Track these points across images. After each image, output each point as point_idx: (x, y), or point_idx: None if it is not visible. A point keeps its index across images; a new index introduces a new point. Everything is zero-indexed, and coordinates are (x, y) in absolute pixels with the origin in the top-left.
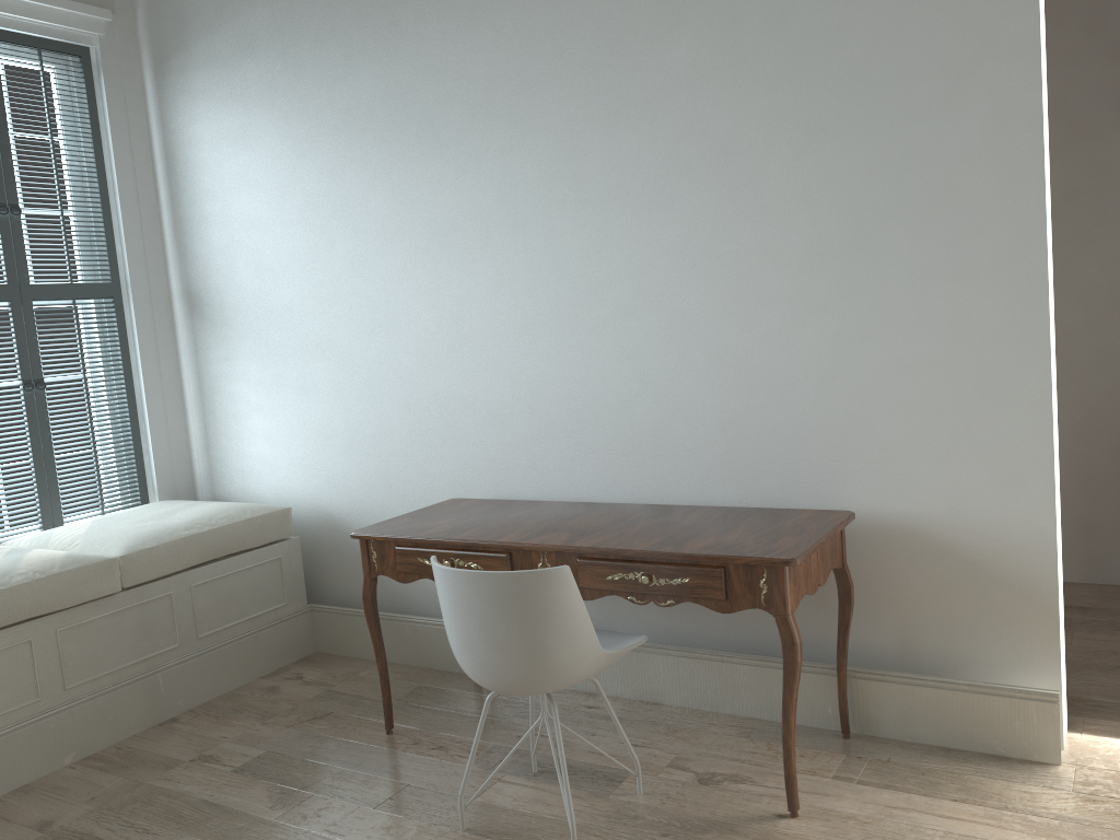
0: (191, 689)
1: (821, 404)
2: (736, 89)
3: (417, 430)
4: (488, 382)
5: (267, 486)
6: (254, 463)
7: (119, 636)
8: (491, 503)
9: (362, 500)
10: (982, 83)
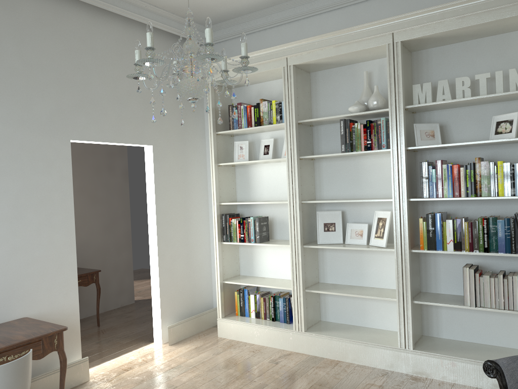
0: None
1: (2, 278)
2: None
3: None
4: None
5: None
6: None
7: None
8: None
9: None
10: (56, 166)
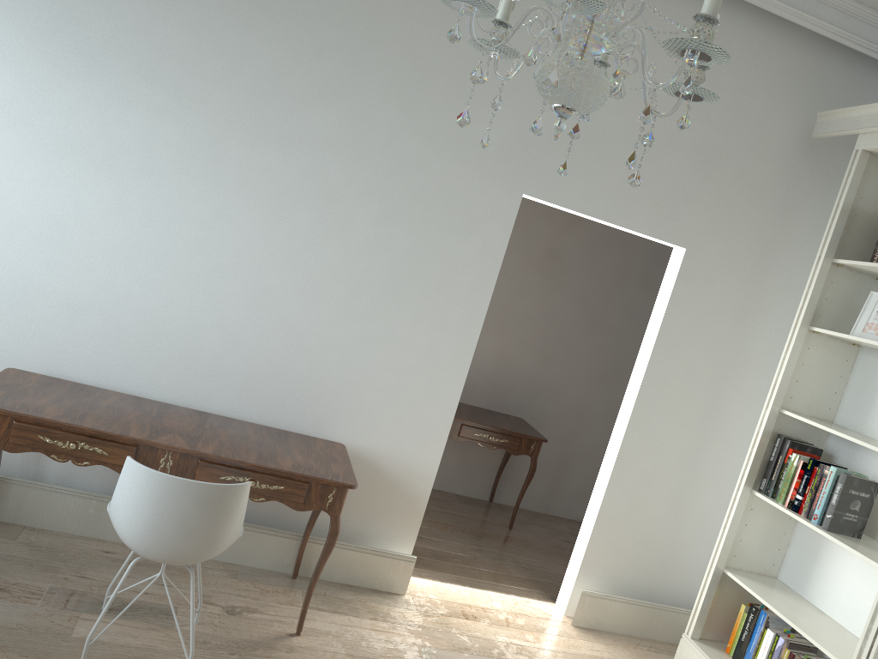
0: None
1: (338, 373)
2: (353, 163)
3: None
4: (73, 279)
5: None
6: None
7: None
8: (61, 383)
9: None
10: (482, 231)
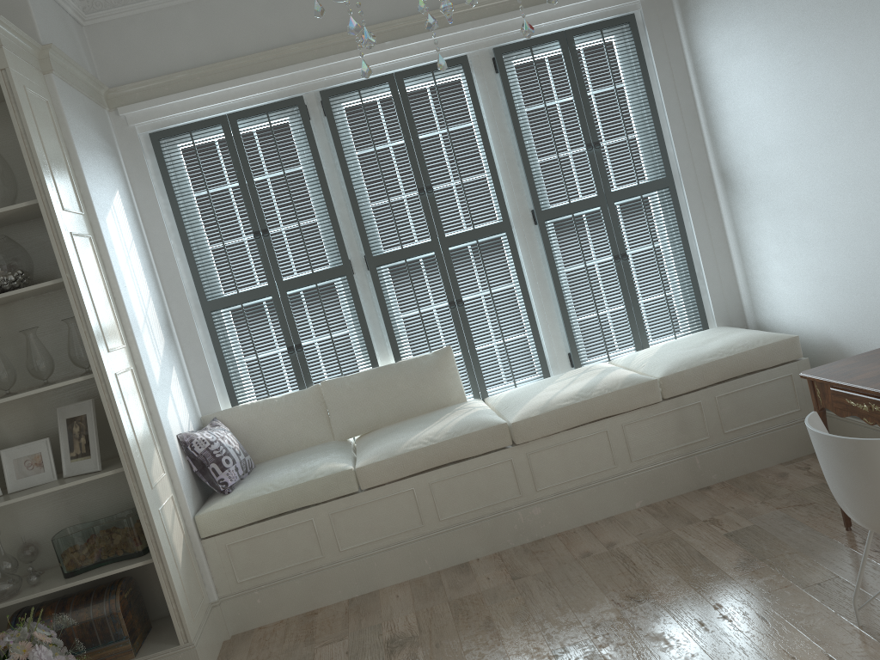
0: (721, 468)
1: None
2: None
3: None
4: None
5: (788, 315)
6: (777, 298)
7: (664, 429)
8: None
9: (854, 330)
10: None
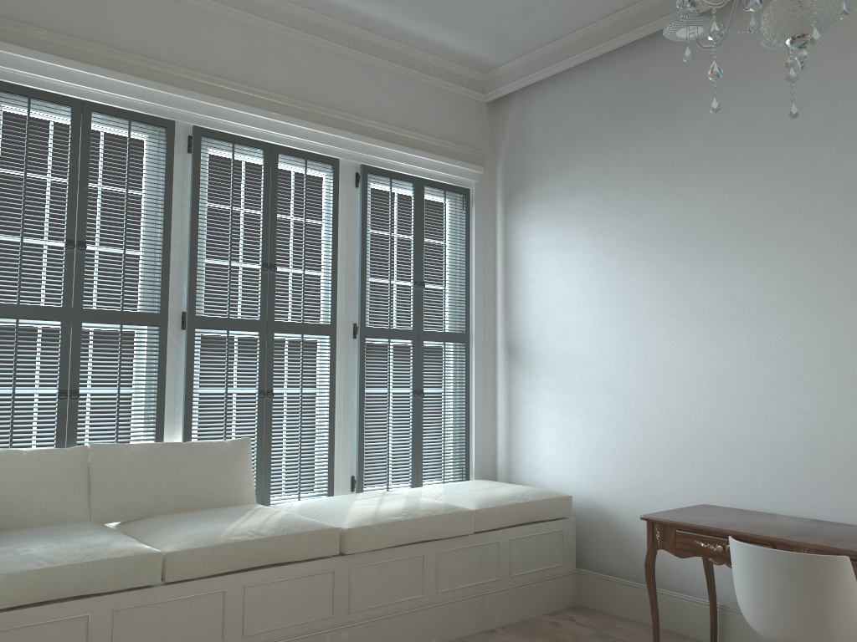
0: (503, 612)
1: None
2: None
3: (674, 451)
4: (736, 421)
5: (550, 479)
6: (542, 461)
7: (468, 563)
8: (738, 511)
9: (624, 497)
10: None
